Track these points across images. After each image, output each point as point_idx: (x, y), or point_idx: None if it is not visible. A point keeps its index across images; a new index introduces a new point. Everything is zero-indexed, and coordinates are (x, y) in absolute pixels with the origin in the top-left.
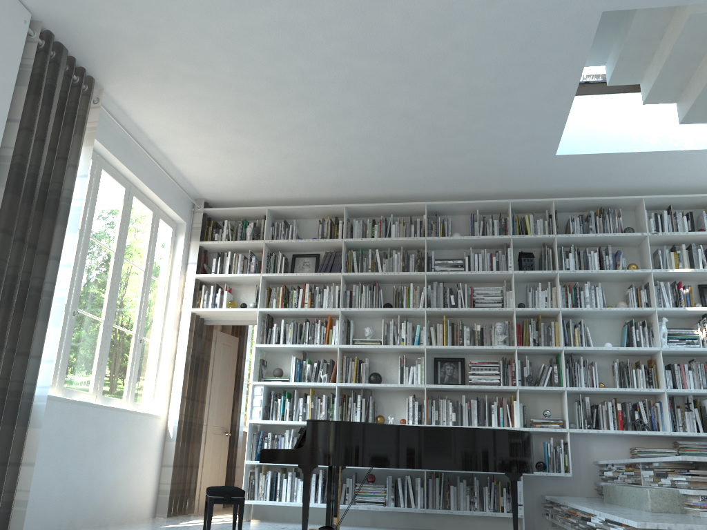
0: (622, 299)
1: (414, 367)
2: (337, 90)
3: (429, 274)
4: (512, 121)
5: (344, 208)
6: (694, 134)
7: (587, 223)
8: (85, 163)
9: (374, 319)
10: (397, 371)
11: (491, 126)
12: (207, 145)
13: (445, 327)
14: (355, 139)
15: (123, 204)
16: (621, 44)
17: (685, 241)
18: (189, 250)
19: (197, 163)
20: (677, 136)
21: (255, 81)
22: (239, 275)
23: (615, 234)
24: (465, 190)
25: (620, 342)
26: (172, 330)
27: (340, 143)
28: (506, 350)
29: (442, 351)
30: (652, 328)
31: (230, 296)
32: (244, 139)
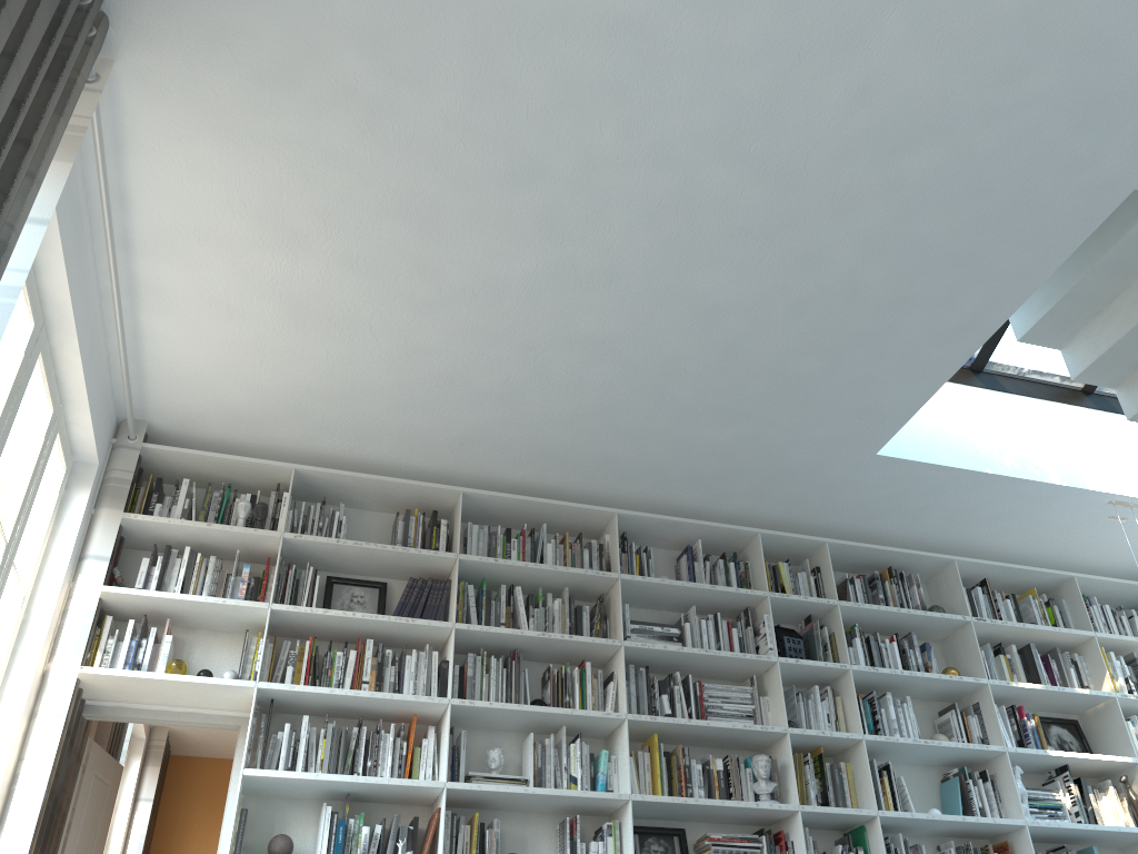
0: (931, 732)
1: (600, 843)
2: (626, 219)
3: (629, 645)
4: (862, 370)
5: (461, 494)
6: (1057, 462)
7: (872, 591)
8: (45, 194)
9: (500, 734)
10: (550, 853)
11: (823, 372)
12: (257, 284)
13: (660, 758)
14: (577, 342)
15: (22, 359)
16: (1077, 271)
17: (1010, 640)
18: (93, 526)
19: (200, 324)
20: (1037, 460)
21: (483, 149)
22: (216, 599)
23: (926, 613)
24: (685, 500)
25: (940, 811)
26: (20, 716)
27: (542, 345)
28: (777, 812)
29: (652, 810)
30: (996, 784)
31: (172, 650)
32: (353, 287)
